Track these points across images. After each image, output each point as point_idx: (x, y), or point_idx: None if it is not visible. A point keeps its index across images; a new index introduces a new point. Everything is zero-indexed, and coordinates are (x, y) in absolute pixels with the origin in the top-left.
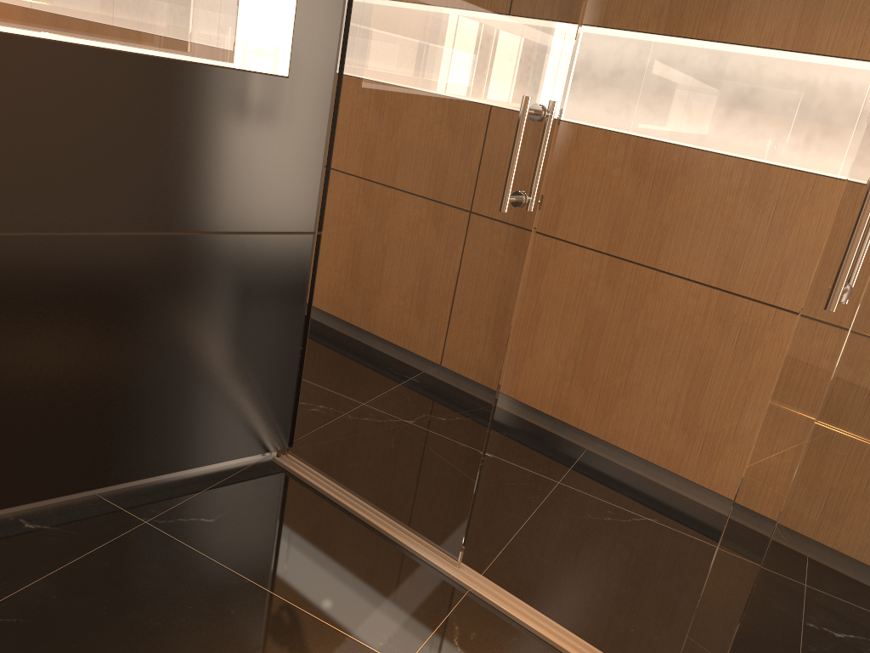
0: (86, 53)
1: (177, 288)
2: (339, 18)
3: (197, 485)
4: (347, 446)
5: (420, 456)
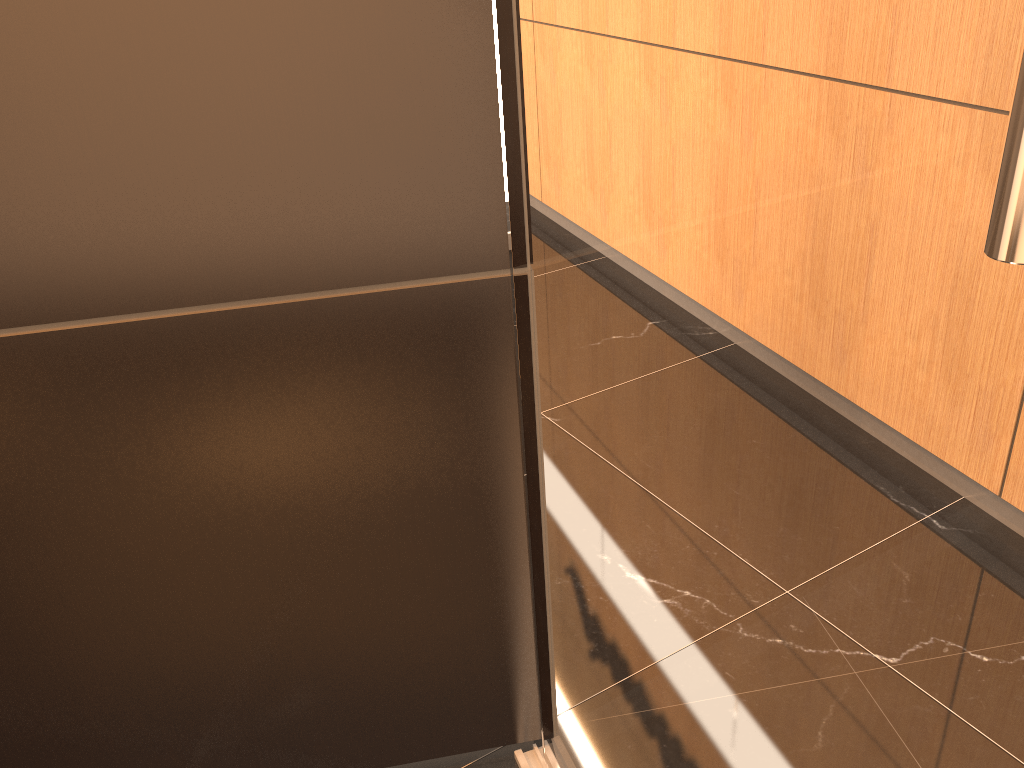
0: None
1: (158, 445)
2: None
3: None
4: None
5: None
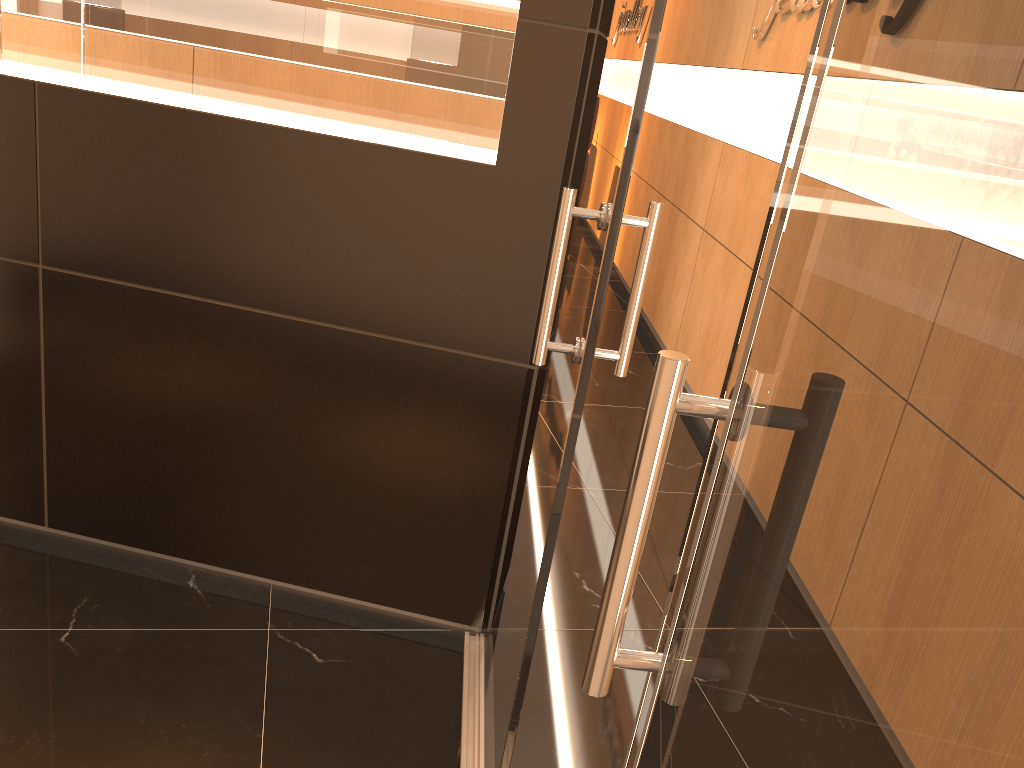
0: (267, 132)
1: (351, 391)
2: (571, 93)
3: (359, 620)
4: (488, 650)
5: (497, 698)
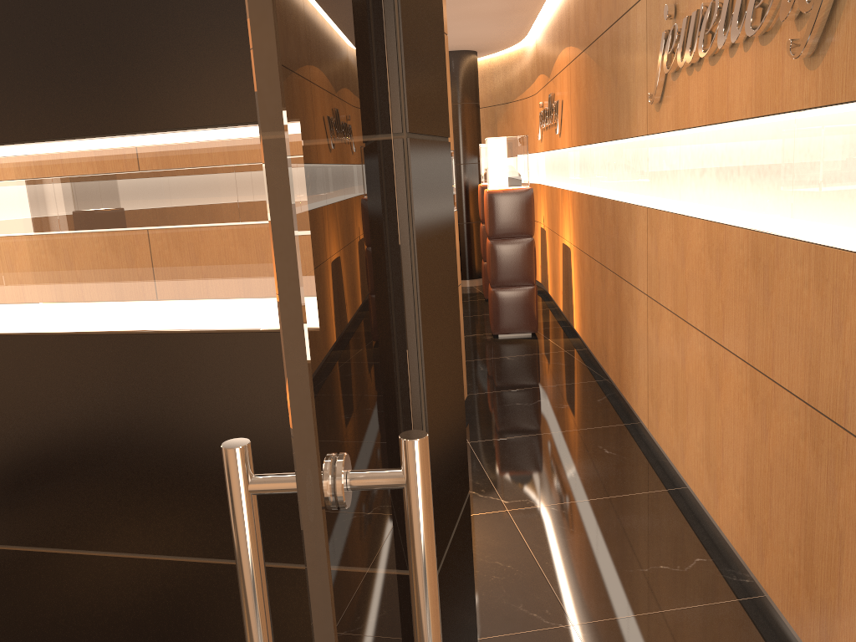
0: (44, 343)
1: (209, 633)
2: None
3: None
4: None
5: None
